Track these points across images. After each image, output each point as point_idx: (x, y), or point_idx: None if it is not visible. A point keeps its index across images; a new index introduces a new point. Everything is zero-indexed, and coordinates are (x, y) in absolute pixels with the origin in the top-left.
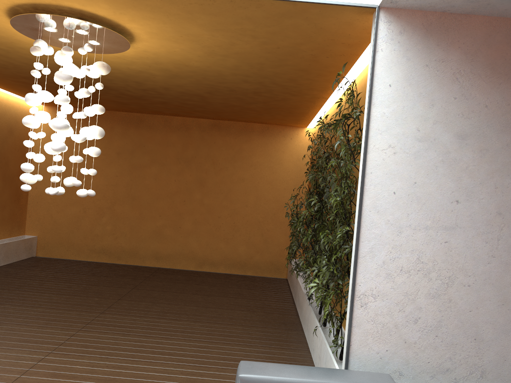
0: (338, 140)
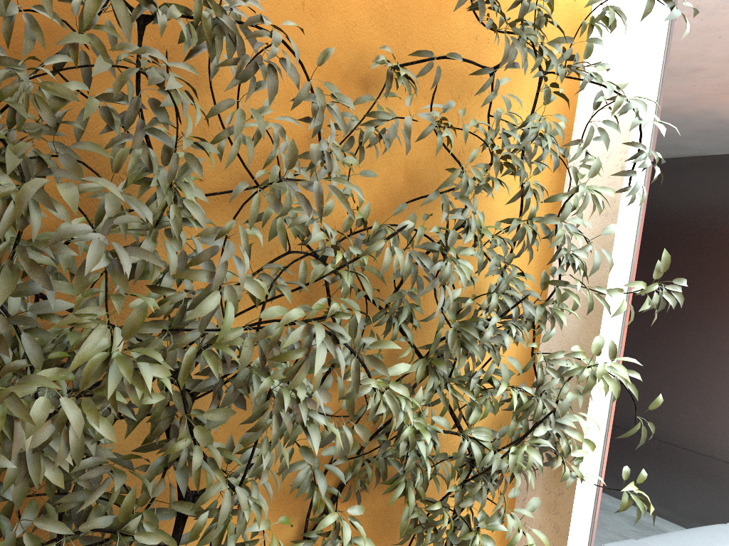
0: (646, 157)
